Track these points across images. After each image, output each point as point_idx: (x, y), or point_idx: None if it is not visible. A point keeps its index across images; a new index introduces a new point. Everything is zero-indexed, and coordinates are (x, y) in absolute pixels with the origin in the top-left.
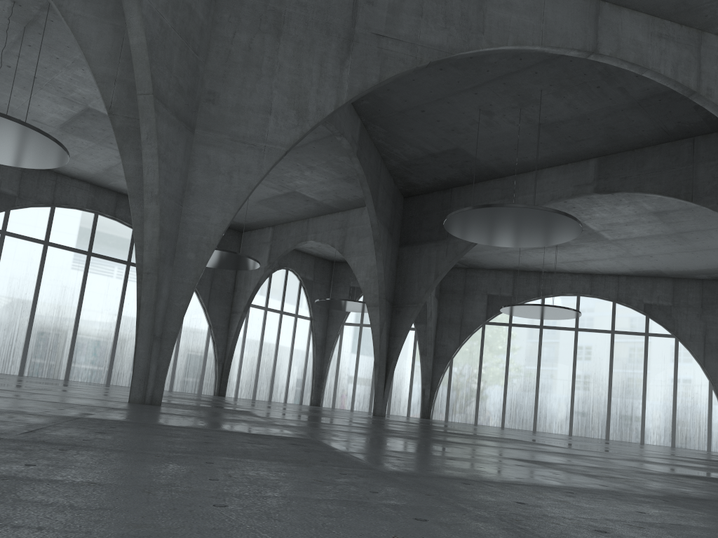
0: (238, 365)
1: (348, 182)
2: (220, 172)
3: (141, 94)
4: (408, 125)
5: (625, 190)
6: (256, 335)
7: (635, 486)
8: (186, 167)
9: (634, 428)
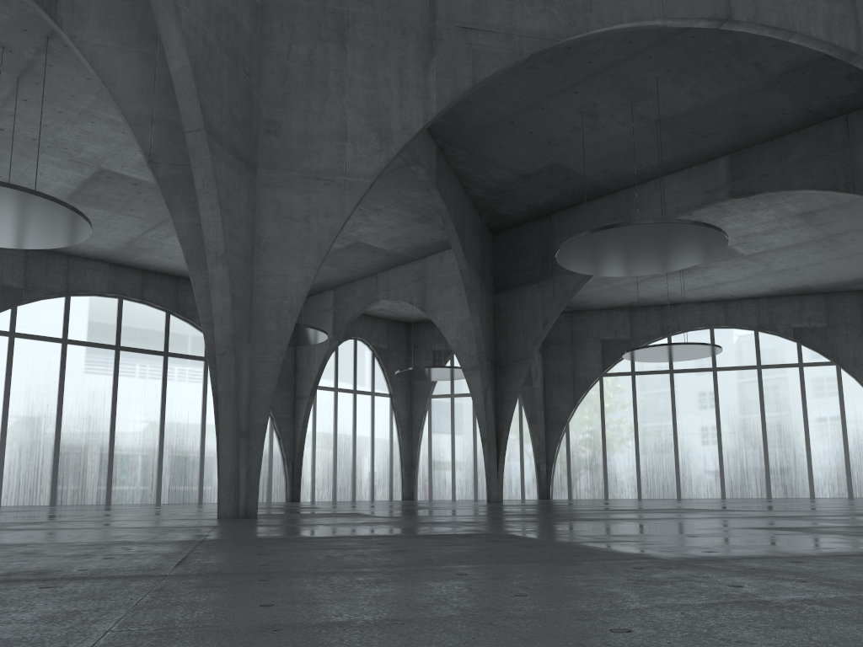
0: (310, 461)
1: (424, 223)
2: (294, 219)
3: (191, 131)
4: (494, 142)
5: (769, 190)
6: (328, 423)
7: None
8: (252, 217)
9: (800, 480)
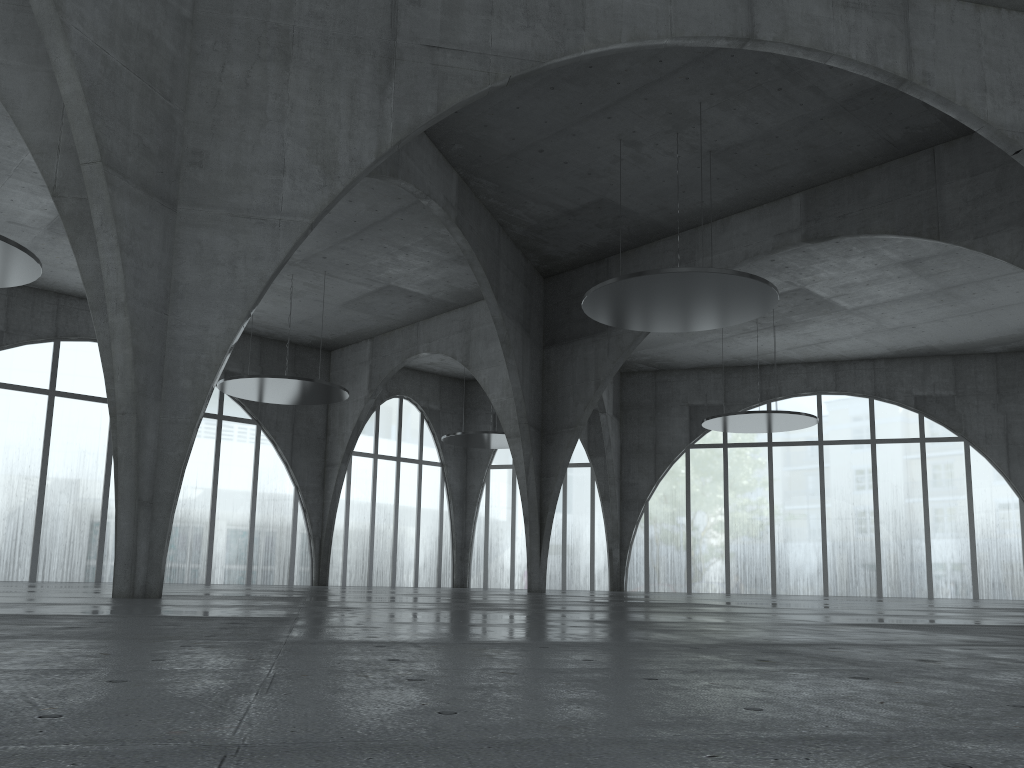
0: (342, 539)
1: (461, 264)
2: (218, 262)
3: (86, 163)
4: (525, 173)
5: (845, 234)
6: (365, 495)
7: (705, 637)
8: (168, 259)
9: (917, 577)
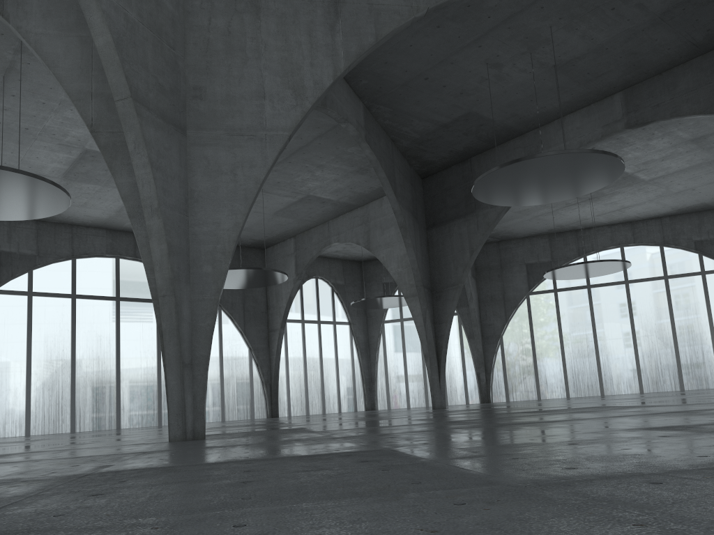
0: (285, 383)
1: (362, 174)
2: (222, 172)
3: (119, 99)
4: (413, 97)
5: (660, 118)
6: (298, 350)
7: None
8: (184, 173)
9: (709, 373)
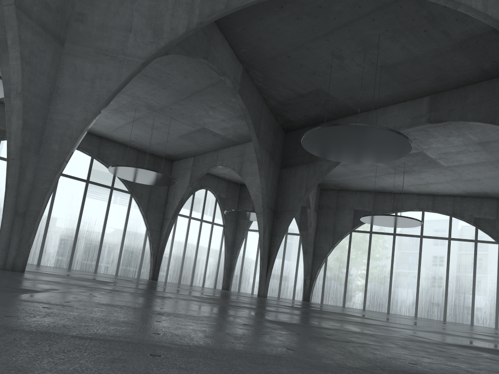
0: (167, 258)
1: (242, 119)
2: (84, 79)
3: (6, 5)
4: (279, 69)
5: (451, 120)
6: (182, 237)
7: (350, 352)
8: (54, 73)
9: (465, 313)
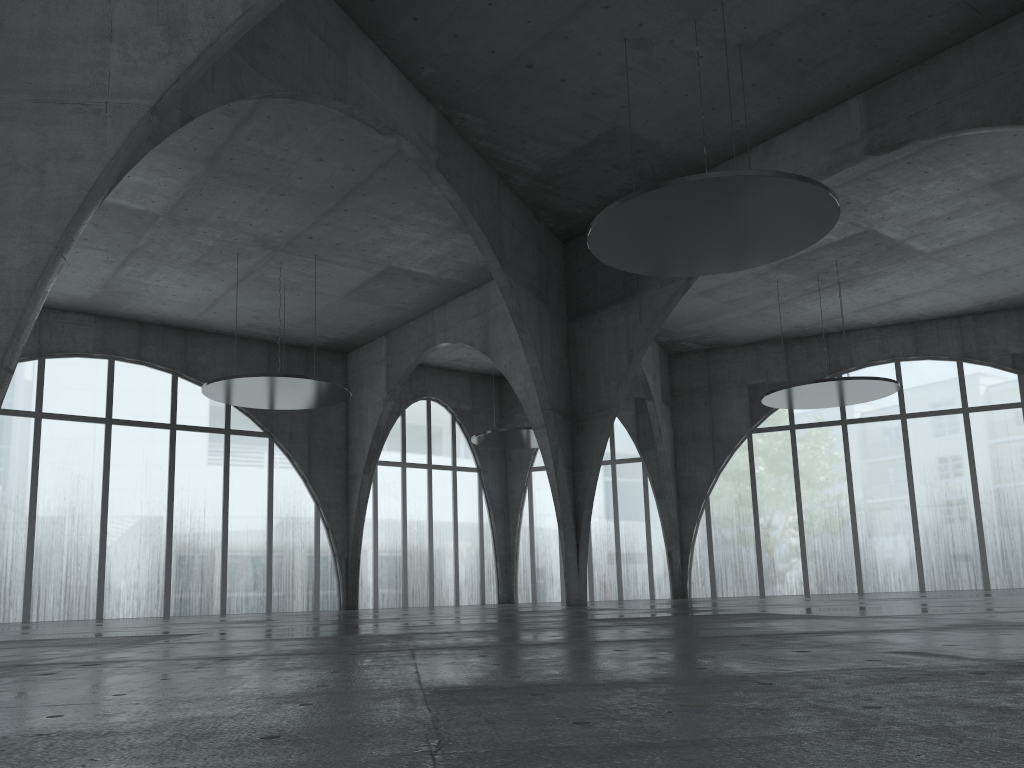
0: (371, 557)
1: (465, 233)
2: (19, 167)
3: None
4: (516, 100)
5: (921, 136)
6: (395, 508)
7: None
8: None
9: None
